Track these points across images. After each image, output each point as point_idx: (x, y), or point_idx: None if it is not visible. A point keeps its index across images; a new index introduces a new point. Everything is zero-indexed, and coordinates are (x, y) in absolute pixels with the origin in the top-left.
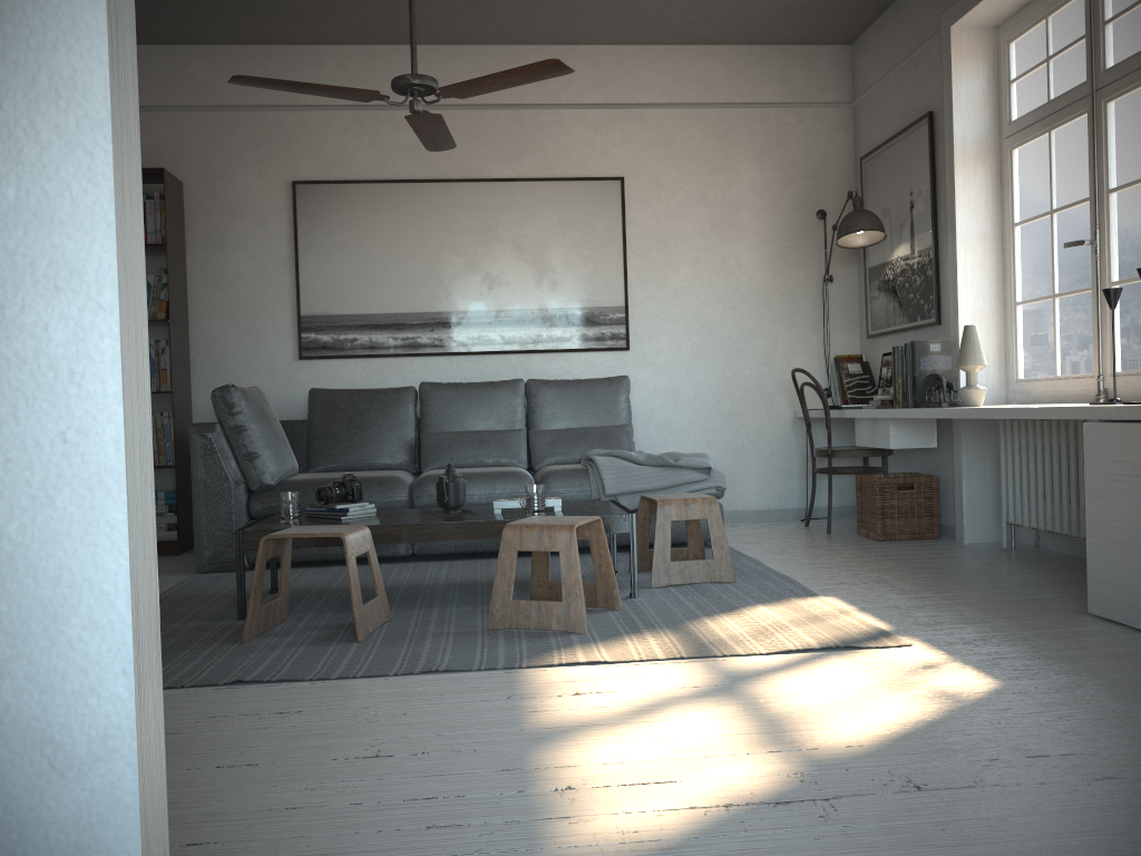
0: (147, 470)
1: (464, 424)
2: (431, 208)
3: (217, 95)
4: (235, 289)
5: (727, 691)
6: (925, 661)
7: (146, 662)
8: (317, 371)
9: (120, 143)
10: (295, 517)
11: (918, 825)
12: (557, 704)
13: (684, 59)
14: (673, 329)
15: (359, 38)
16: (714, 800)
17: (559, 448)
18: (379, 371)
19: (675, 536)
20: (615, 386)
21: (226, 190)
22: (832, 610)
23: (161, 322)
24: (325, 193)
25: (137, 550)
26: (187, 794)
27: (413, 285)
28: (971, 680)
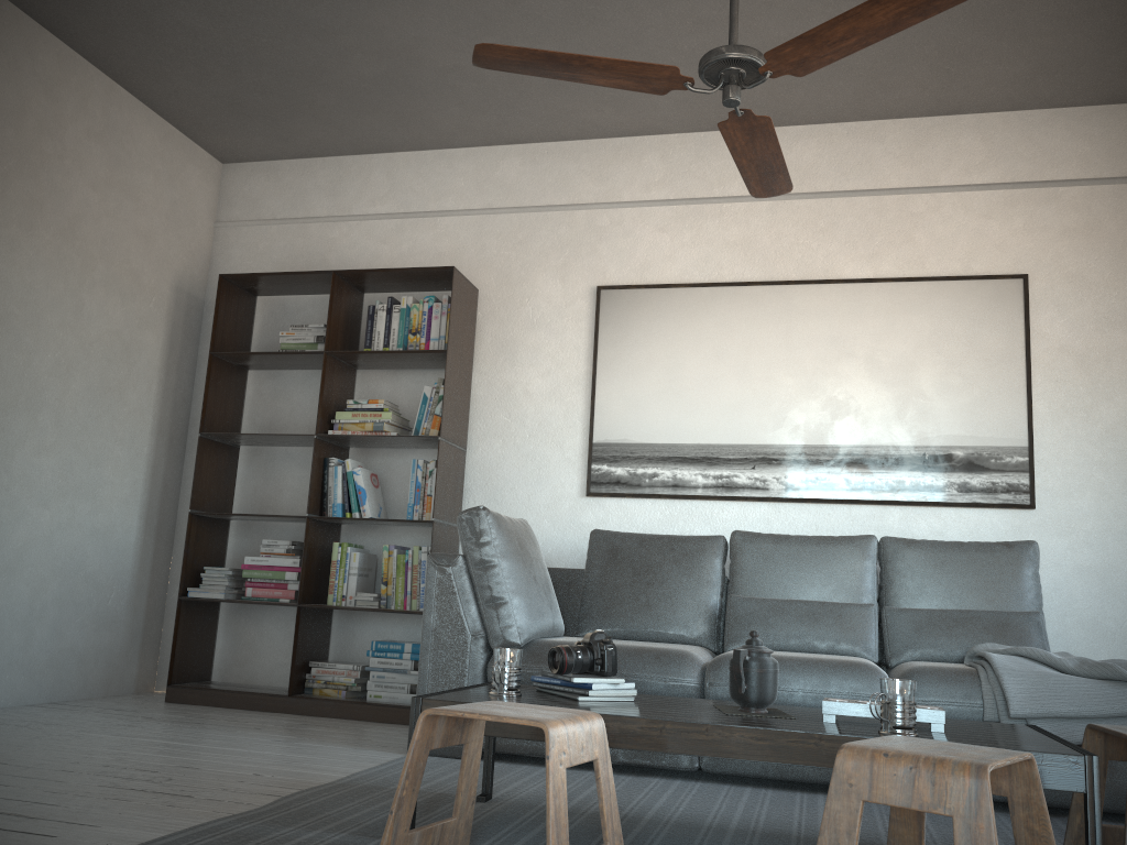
0: None
1: (787, 590)
2: (761, 316)
3: (525, 195)
4: (522, 409)
5: None
6: None
7: None
8: (605, 512)
9: None
10: (511, 688)
11: None
12: None
13: (1118, 121)
14: (1104, 482)
15: (686, 122)
16: None
17: (929, 637)
18: (682, 517)
19: None
20: (1016, 554)
21: (524, 297)
22: None
23: (432, 441)
24: (634, 299)
25: None
26: None
27: (733, 410)
28: None
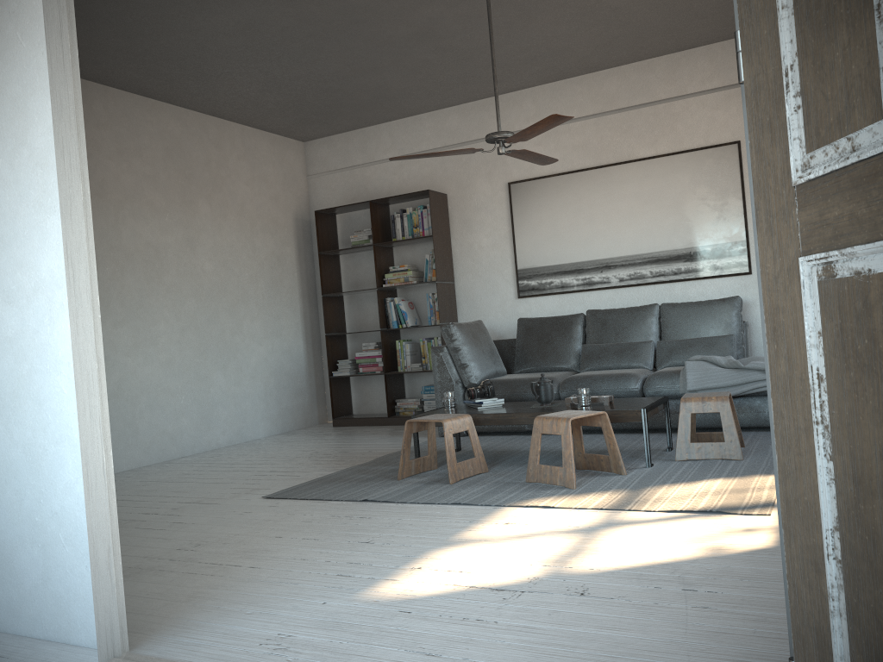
0: (96, 418)
1: (612, 338)
2: (596, 187)
3: (463, 135)
4: (479, 256)
5: (588, 531)
6: (754, 526)
7: (94, 482)
8: (529, 305)
9: (76, 313)
10: (451, 407)
11: (542, 610)
12: (486, 528)
13: None
14: None
15: (541, 81)
16: (470, 583)
17: (675, 354)
18: (568, 302)
19: (749, 422)
20: (727, 305)
21: (471, 194)
22: (768, 485)
23: (434, 282)
24: (528, 187)
25: (87, 445)
26: (277, 548)
27: (587, 242)
28: (757, 542)
